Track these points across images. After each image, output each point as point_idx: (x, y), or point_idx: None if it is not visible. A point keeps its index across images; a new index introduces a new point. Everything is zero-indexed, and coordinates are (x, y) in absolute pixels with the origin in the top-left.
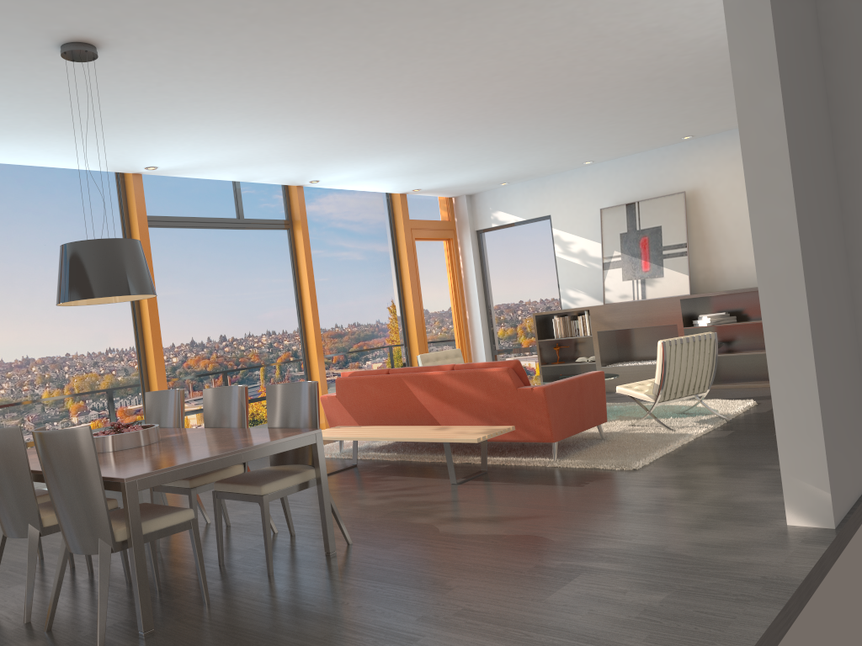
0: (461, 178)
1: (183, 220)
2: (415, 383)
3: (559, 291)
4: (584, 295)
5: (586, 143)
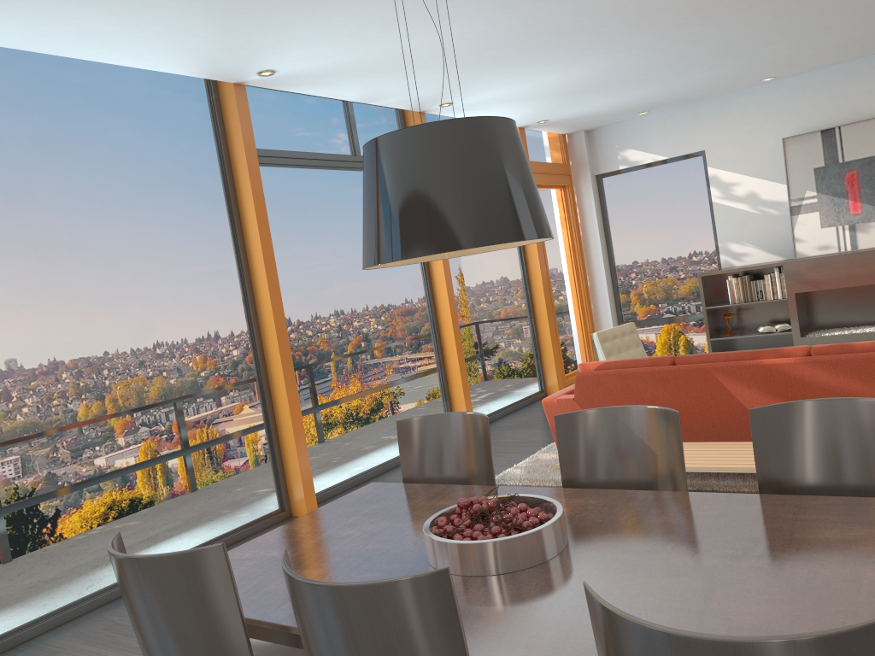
0: (609, 103)
1: (294, 156)
2: (736, 377)
3: (716, 246)
4: (754, 249)
5: (809, 44)
